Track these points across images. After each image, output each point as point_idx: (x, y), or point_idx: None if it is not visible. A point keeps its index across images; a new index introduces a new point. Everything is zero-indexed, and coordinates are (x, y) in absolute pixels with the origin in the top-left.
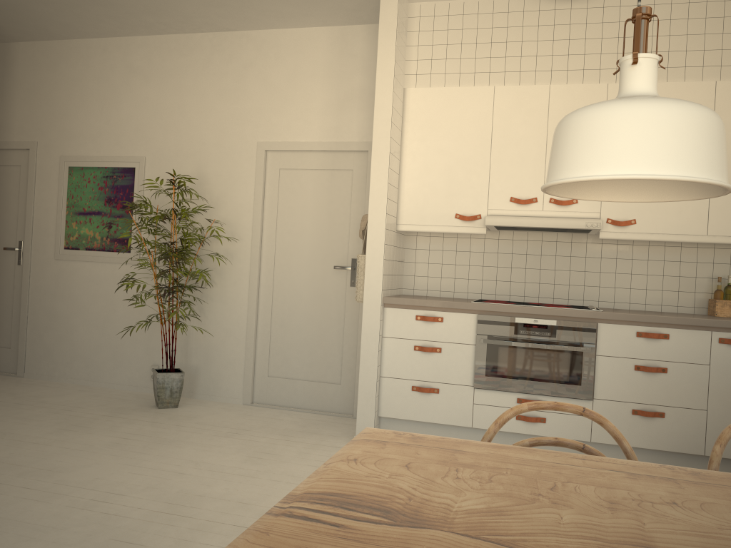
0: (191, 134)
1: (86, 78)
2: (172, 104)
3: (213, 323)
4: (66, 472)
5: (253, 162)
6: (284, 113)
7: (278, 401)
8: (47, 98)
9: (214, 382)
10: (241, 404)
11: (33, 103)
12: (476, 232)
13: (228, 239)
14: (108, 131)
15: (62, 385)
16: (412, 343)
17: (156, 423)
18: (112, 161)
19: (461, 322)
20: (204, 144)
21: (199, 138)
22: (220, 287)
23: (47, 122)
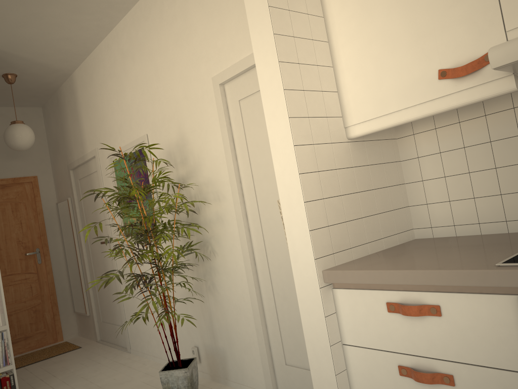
0: (167, 96)
1: (105, 79)
2: (150, 73)
3: (225, 299)
4: None
5: (214, 103)
6: (225, 30)
7: None
8: (93, 108)
9: (240, 369)
10: None
11: (89, 116)
12: (493, 94)
13: (193, 204)
14: (124, 120)
15: (142, 365)
16: (394, 360)
17: None
18: (130, 147)
19: (483, 316)
20: (177, 102)
21: (173, 97)
22: (221, 257)
23: (97, 128)
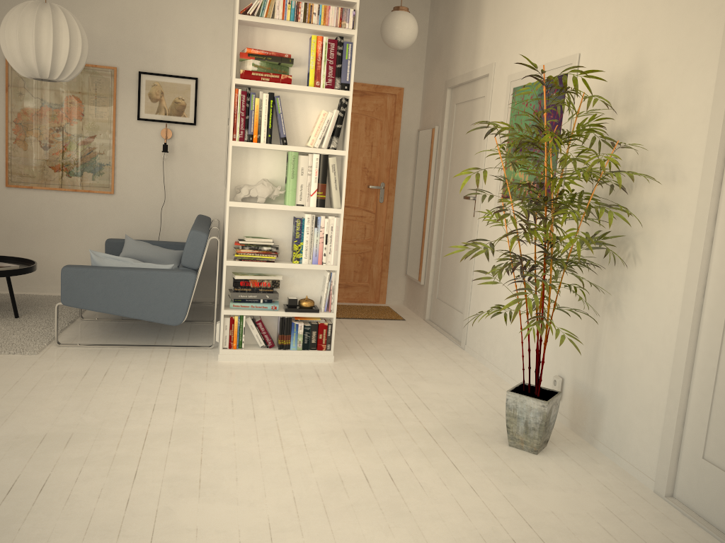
0: None
1: None
2: None
3: (630, 330)
4: (203, 499)
5: (720, 18)
6: None
7: (713, 515)
8: (506, 2)
9: (621, 433)
10: (650, 491)
11: (496, 14)
12: None
13: (631, 177)
14: (549, 27)
15: (477, 371)
16: None
17: (453, 470)
18: (547, 70)
19: None
20: (650, 8)
21: None
22: (646, 267)
23: (503, 34)
